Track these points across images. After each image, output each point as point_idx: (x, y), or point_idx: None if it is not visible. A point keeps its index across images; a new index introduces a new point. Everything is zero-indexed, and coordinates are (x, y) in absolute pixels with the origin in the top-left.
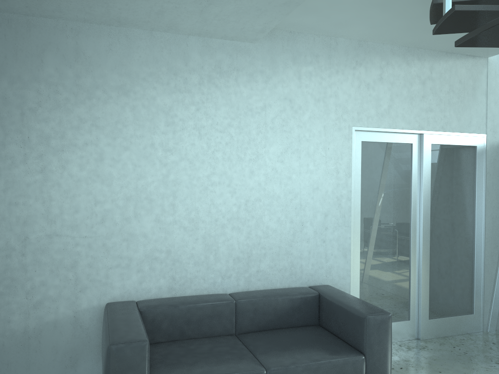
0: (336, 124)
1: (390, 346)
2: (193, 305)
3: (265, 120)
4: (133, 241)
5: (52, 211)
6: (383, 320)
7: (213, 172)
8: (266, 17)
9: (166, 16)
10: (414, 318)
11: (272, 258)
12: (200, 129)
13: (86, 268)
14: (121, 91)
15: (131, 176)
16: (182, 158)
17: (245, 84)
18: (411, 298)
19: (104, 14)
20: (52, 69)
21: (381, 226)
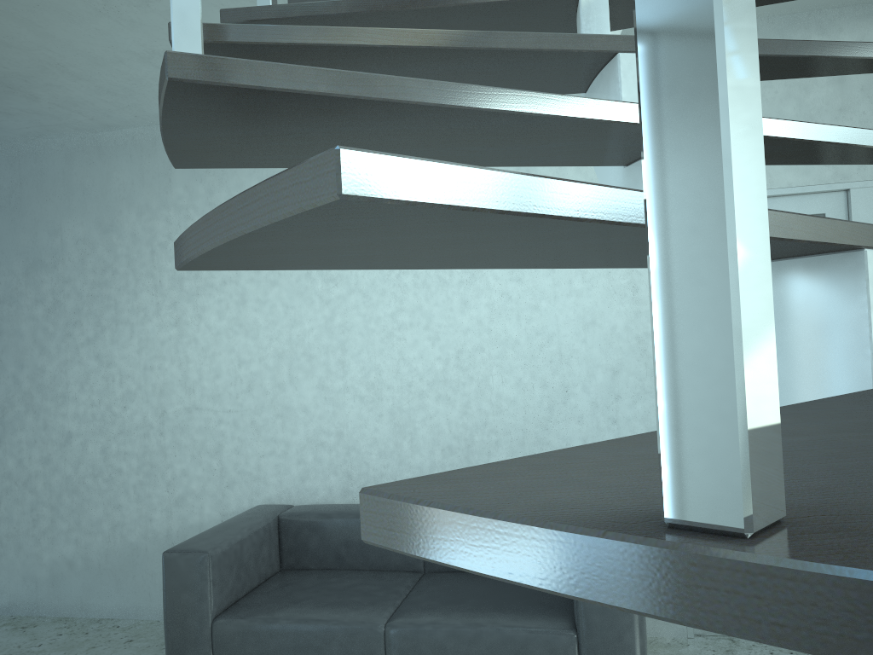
0: None
1: (631, 623)
2: (353, 517)
3: None
4: (289, 417)
5: (190, 376)
6: None
7: (400, 308)
8: None
9: None
10: None
11: (511, 450)
12: None
13: (233, 455)
14: None
15: (282, 323)
16: (351, 291)
17: None
18: None
19: None
20: (181, 188)
21: None
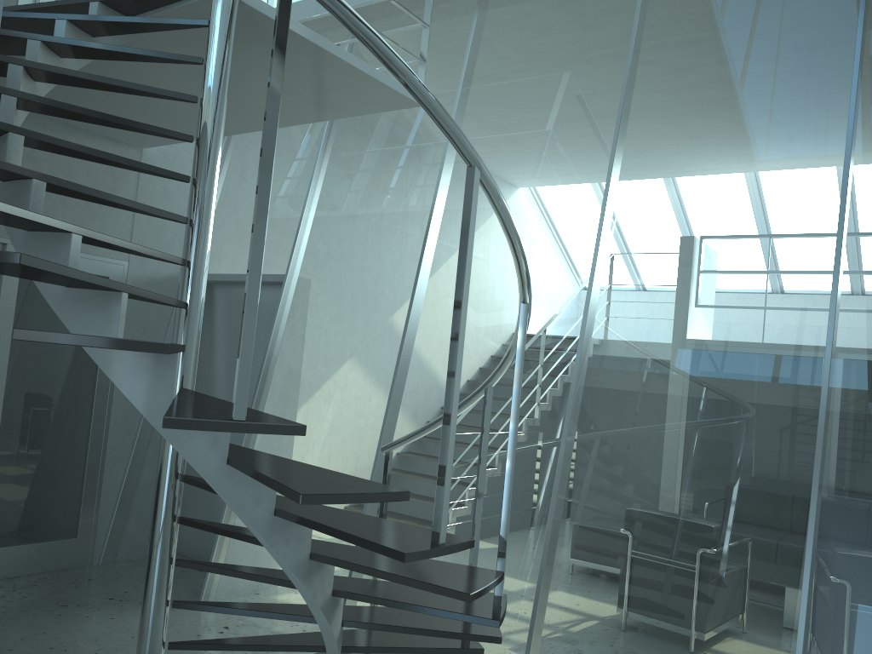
0: None
1: None
2: None
3: None
4: None
5: None
6: None
7: None
8: None
9: None
10: None
11: None
12: None
13: None
14: None
15: None
16: None
17: None
18: None
19: None
20: None
21: None
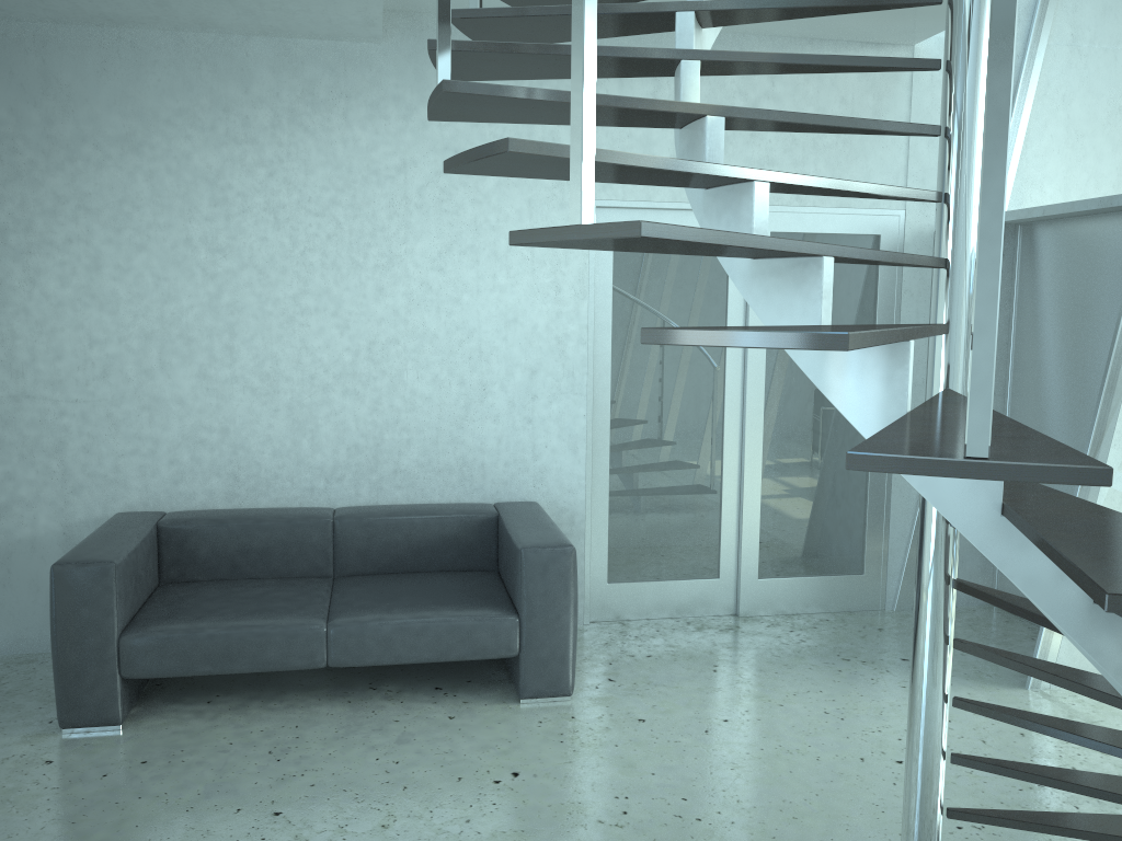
0: (556, 196)
1: (568, 604)
2: (253, 522)
3: (405, 191)
4: (160, 410)
5: (17, 356)
6: (554, 557)
7: (305, 290)
8: (350, 2)
9: (177, 8)
10: (728, 575)
11: (424, 449)
12: (277, 210)
13: (80, 454)
14: (127, 146)
15: (151, 297)
16: (244, 265)
17: (364, 123)
18: (721, 536)
19: (73, 10)
20: (4, 110)
21: (657, 396)
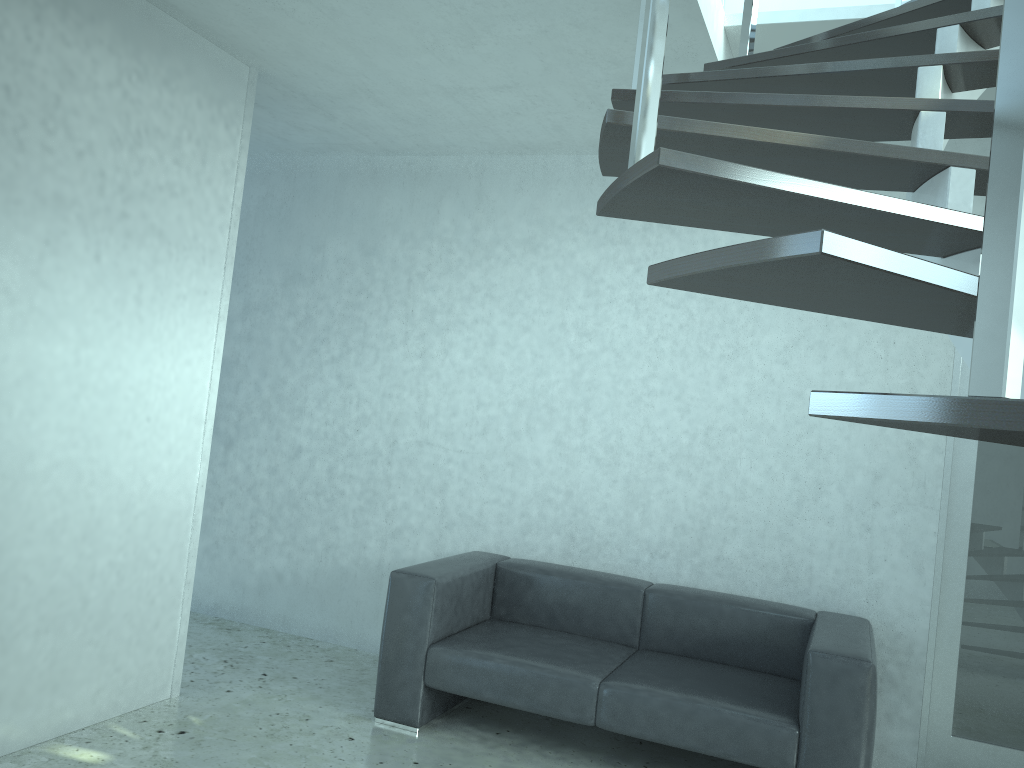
0: None
1: (859, 729)
2: (573, 578)
3: None
4: (520, 467)
5: (426, 410)
6: (845, 669)
7: (653, 374)
8: None
9: (570, 131)
10: None
11: (749, 540)
12: (638, 302)
13: (456, 496)
14: (527, 247)
15: (528, 370)
16: (604, 348)
17: None
18: None
19: (499, 141)
20: (448, 221)
21: None
